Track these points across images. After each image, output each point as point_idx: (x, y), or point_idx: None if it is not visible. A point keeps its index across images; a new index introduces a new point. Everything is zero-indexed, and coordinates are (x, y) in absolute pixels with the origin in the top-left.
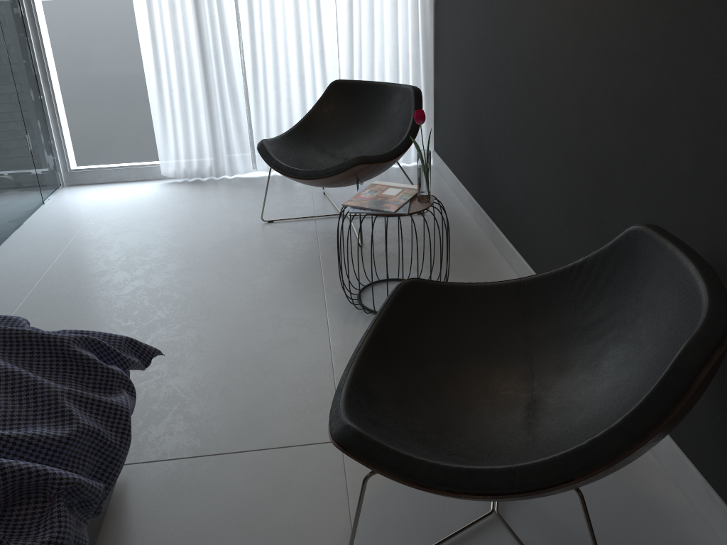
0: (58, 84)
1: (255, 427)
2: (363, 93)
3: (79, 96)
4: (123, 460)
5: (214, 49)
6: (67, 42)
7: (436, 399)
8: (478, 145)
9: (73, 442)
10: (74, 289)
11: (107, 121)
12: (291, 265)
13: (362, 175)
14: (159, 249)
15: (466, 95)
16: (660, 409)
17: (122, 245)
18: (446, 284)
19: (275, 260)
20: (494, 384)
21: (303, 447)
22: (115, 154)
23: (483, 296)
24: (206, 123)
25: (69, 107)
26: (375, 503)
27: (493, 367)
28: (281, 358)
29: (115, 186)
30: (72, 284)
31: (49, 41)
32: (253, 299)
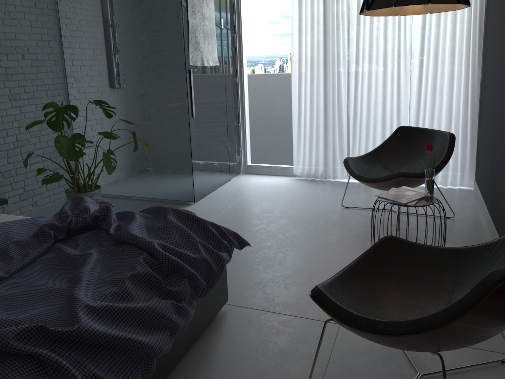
0: (248, 118)
1: (296, 305)
2: (418, 135)
3: (257, 125)
4: (217, 280)
5: (332, 103)
6: (256, 96)
7: (386, 302)
8: (492, 175)
9: (197, 261)
10: (231, 223)
11: (269, 140)
12: (349, 232)
13: (402, 184)
14: (279, 211)
15: (490, 141)
16: (469, 302)
17: (261, 207)
18: (412, 243)
19: (340, 228)
20: (425, 303)
21: (317, 321)
22: (271, 159)
23: (434, 253)
24: (323, 146)
25: (251, 131)
26: (345, 357)
27: (428, 295)
28: (323, 277)
29: (267, 176)
30: (231, 220)
31: (247, 95)
32: (319, 245)
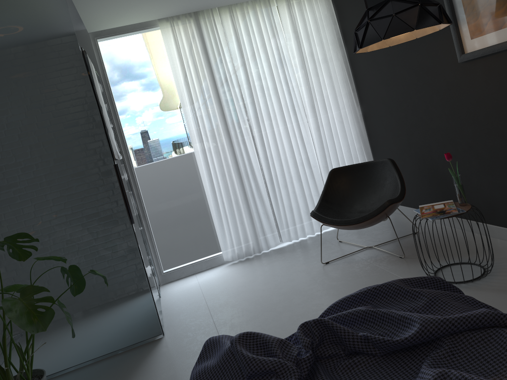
0: (150, 217)
1: None
2: (351, 172)
3: (163, 221)
4: None
5: (245, 171)
6: (154, 189)
7: None
8: (441, 181)
9: None
10: (248, 329)
11: (182, 234)
12: (372, 278)
13: (390, 212)
14: (274, 295)
15: (417, 156)
16: None
17: (247, 301)
18: None
19: (358, 278)
20: None
21: None
22: (189, 255)
23: None
24: (246, 219)
25: (157, 231)
26: None
27: None
28: None
29: (196, 276)
30: (243, 327)
31: (142, 191)
32: None
